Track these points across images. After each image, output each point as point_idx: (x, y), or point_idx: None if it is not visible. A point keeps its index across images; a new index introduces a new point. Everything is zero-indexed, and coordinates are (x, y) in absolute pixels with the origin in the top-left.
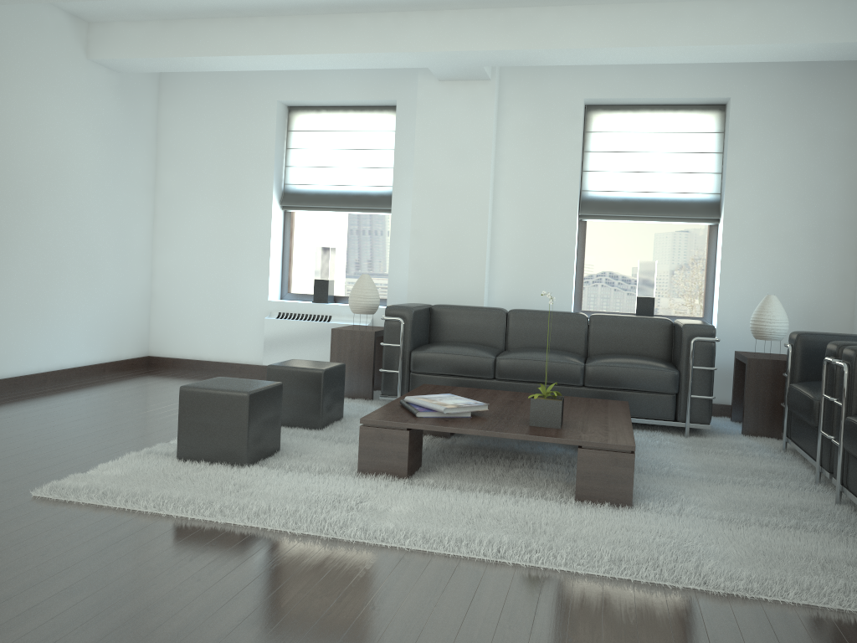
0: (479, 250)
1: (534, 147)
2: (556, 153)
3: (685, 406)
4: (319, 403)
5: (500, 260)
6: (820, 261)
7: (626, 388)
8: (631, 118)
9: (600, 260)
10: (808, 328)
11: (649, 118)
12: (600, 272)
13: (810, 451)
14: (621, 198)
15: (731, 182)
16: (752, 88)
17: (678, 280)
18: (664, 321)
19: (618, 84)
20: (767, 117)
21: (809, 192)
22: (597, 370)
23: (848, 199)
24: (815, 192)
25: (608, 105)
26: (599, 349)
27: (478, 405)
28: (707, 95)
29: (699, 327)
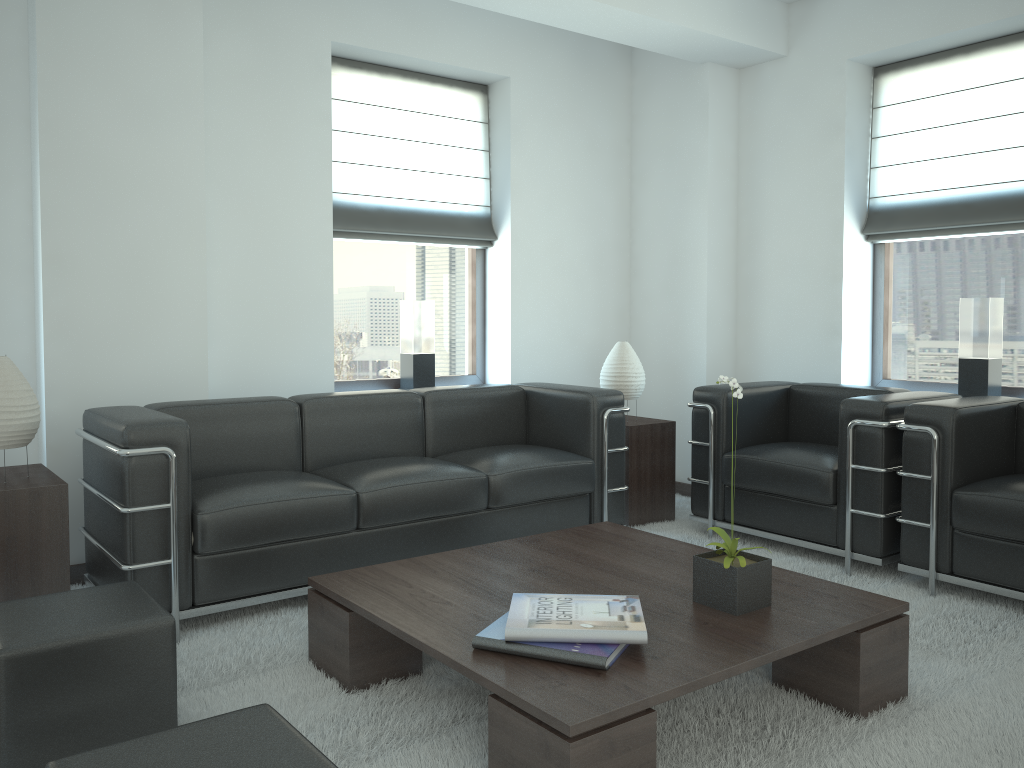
0: (192, 293)
1: (258, 111)
2: (294, 126)
3: (601, 506)
4: (169, 703)
5: (214, 309)
6: (601, 295)
7: (542, 498)
8: (379, 85)
9: (344, 302)
10: (594, 376)
11: (401, 89)
12: (345, 320)
13: (809, 535)
14: (375, 206)
15: (517, 192)
16: (532, 69)
17: (443, 326)
18: (516, 388)
19: (378, 28)
20: (548, 111)
21: (589, 210)
22: (508, 480)
23: (620, 221)
24: (593, 211)
25: (346, 58)
26: (443, 443)
27: (640, 605)
28: (486, 69)
29: (609, 395)
